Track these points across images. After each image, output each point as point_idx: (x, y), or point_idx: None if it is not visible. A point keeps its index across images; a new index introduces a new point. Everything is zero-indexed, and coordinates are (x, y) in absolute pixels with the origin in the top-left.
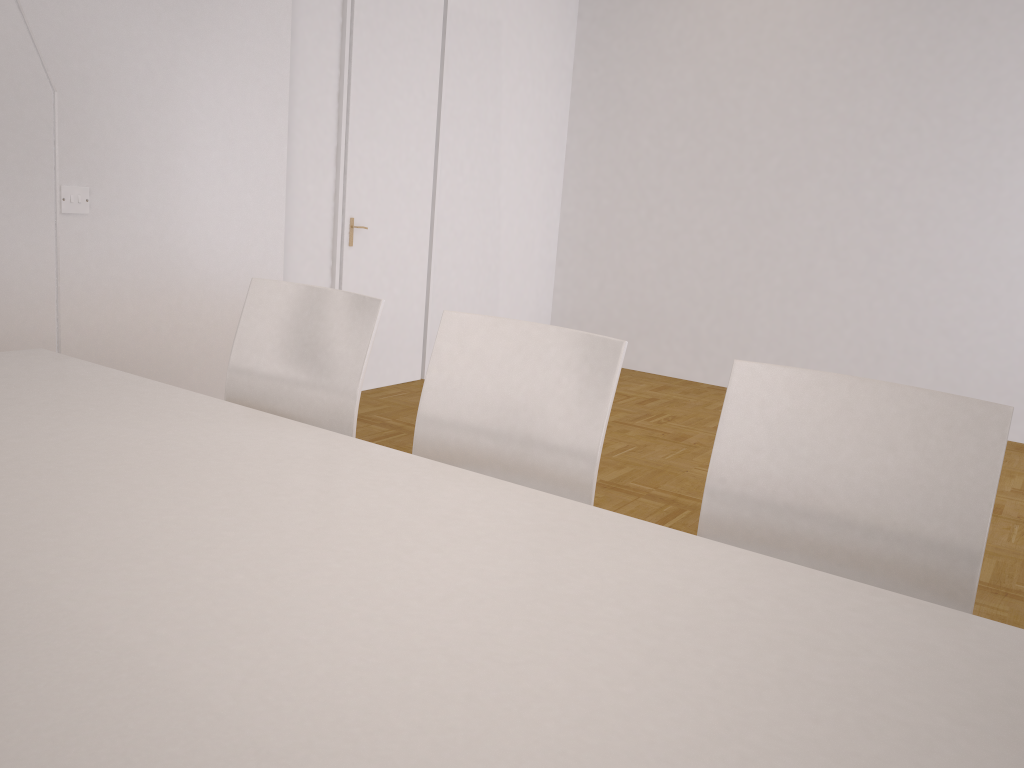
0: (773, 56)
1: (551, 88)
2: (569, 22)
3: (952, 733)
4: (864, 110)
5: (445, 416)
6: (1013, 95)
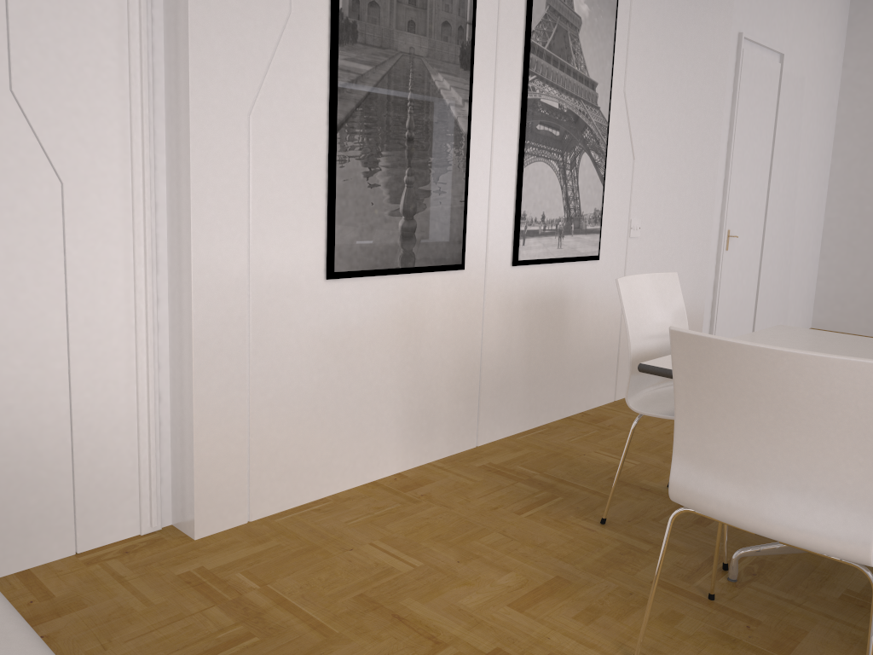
0: None
1: (825, 122)
2: (837, 71)
3: None
4: None
5: None
6: None
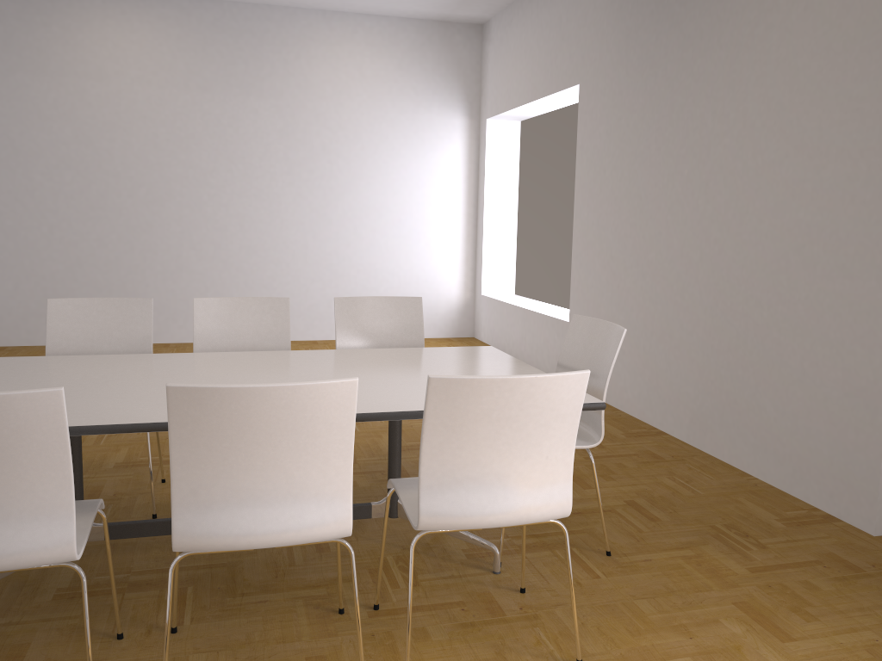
0: (131, 121)
1: None
2: None
3: (467, 358)
4: (197, 158)
5: (208, 345)
6: (278, 152)
